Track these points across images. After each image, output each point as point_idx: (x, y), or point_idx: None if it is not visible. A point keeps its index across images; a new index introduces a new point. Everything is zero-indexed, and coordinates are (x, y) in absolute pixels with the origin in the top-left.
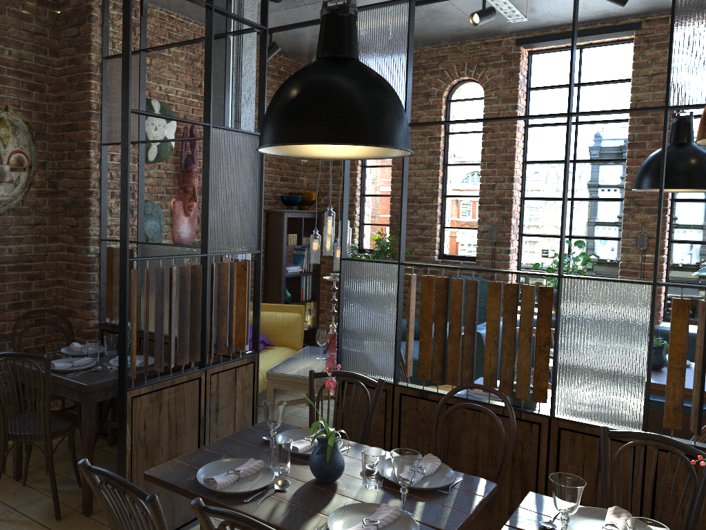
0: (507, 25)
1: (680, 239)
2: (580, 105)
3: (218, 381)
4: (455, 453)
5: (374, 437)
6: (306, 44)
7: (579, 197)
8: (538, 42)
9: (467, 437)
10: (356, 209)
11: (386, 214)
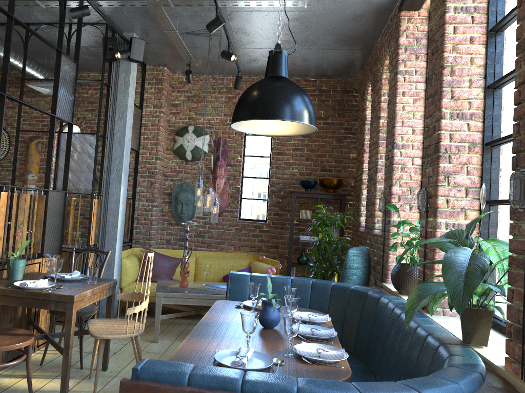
0: (369, 0)
1: (495, 198)
2: None
3: None
4: None
5: None
6: (315, 67)
7: None
8: (403, 2)
9: None
10: (364, 191)
11: None
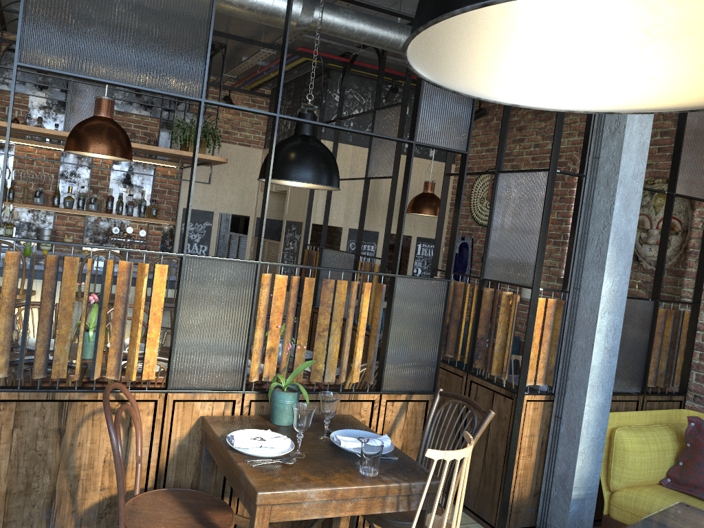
0: None
1: None
2: None
3: (477, 392)
4: None
5: None
6: None
7: None
8: None
9: None
10: None
11: None
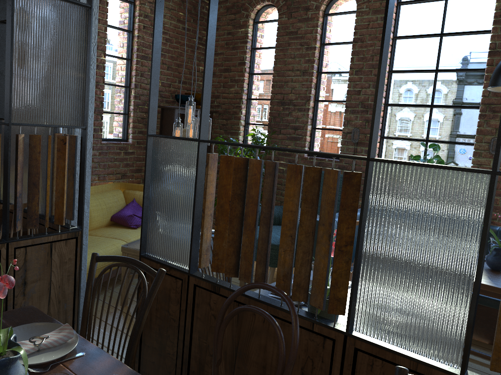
0: None
1: None
2: (446, 17)
3: (27, 255)
4: (243, 358)
5: (170, 328)
6: None
7: (438, 104)
8: None
9: (256, 343)
10: (242, 110)
11: (267, 115)
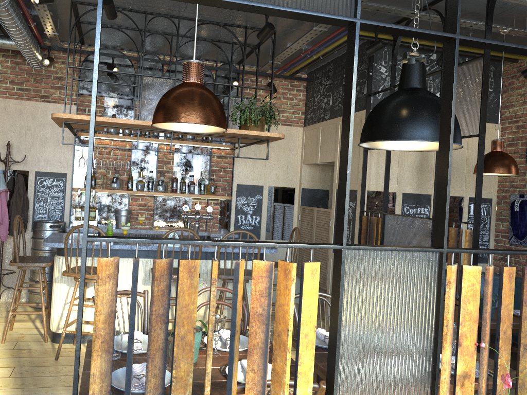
0: None
1: None
2: None
3: None
4: None
5: None
6: None
7: None
8: None
9: None
10: None
11: None
